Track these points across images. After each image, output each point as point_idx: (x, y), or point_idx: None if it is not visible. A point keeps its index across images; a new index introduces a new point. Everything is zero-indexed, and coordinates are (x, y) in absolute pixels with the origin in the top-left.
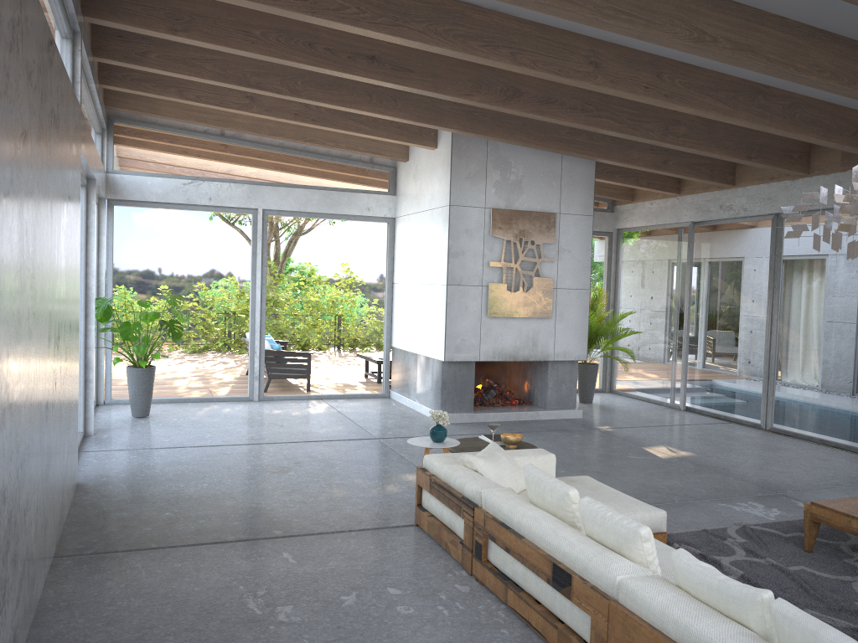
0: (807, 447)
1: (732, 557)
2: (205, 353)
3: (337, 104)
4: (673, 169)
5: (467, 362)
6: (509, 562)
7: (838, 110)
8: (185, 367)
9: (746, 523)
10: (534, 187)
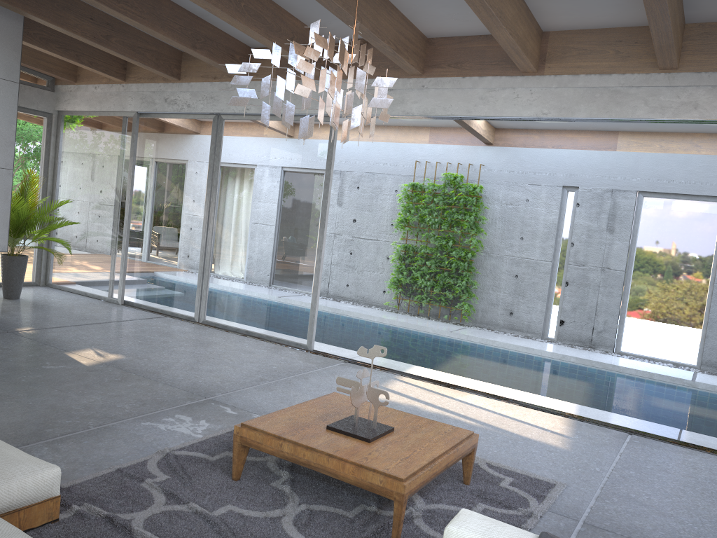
0: (235, 339)
1: (149, 510)
2: None
3: None
4: (116, 47)
5: None
6: None
7: (279, 12)
8: None
9: (171, 448)
10: None
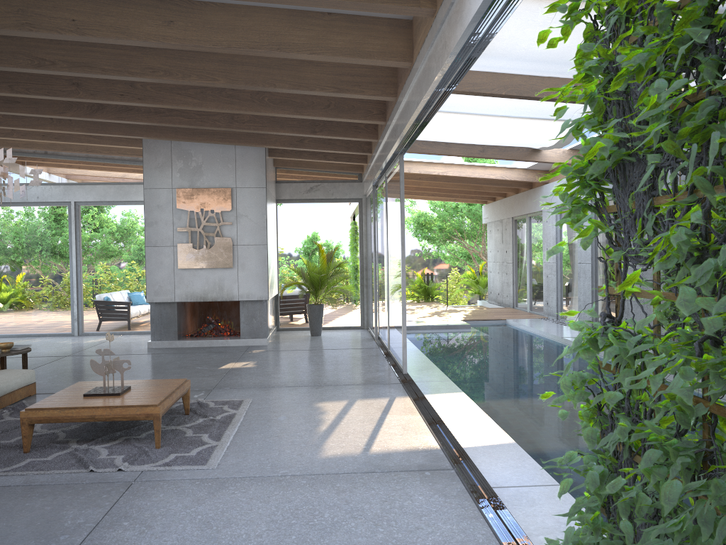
0: (370, 363)
1: (19, 418)
2: (41, 303)
3: (28, 127)
4: (309, 145)
5: (170, 303)
6: None
7: None
8: (28, 312)
9: None
10: (212, 169)
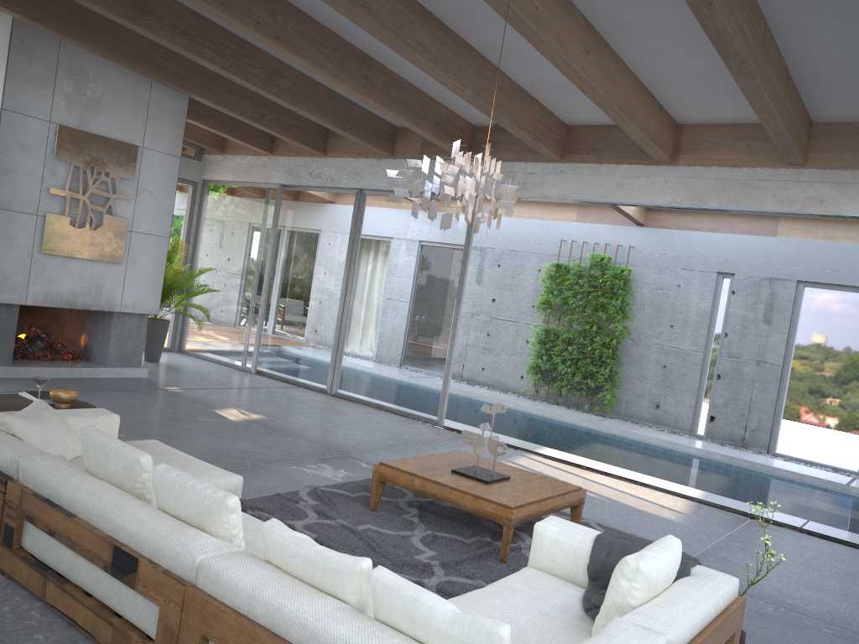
0: (366, 411)
1: (305, 520)
2: None
3: None
4: (270, 125)
5: (8, 305)
6: (52, 548)
7: (426, 99)
8: None
9: (317, 485)
10: (115, 110)
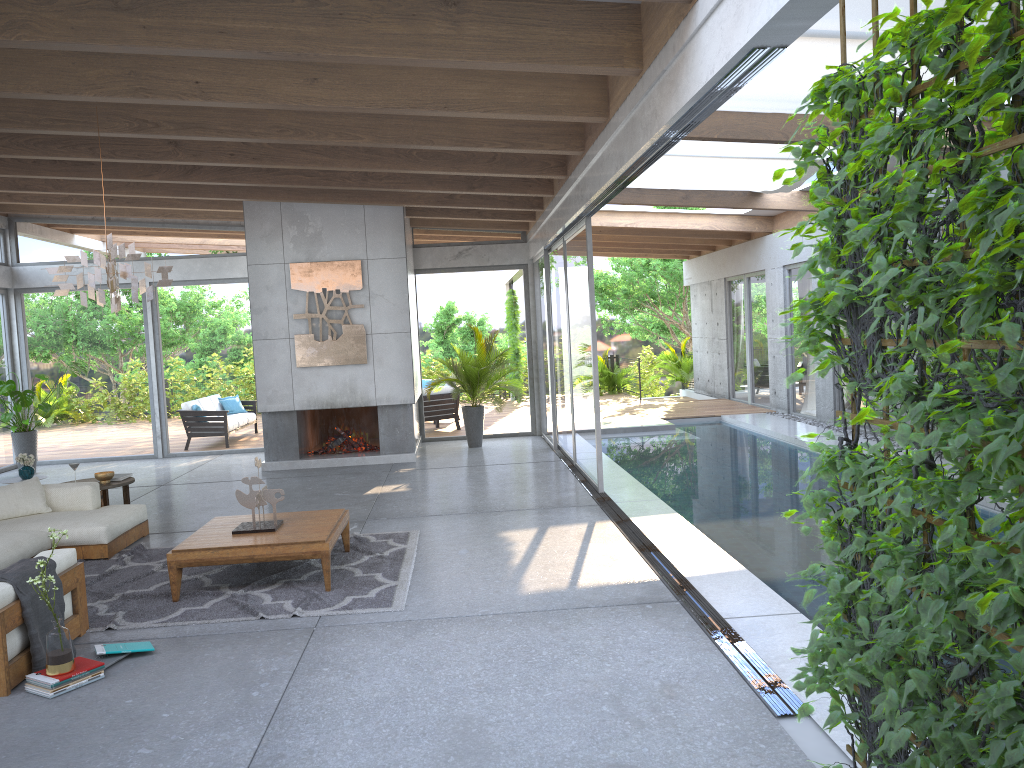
0: (554, 481)
1: (145, 563)
2: (112, 417)
3: (97, 192)
4: (462, 202)
5: (288, 412)
6: None
7: None
8: (96, 430)
9: None
10: (335, 237)
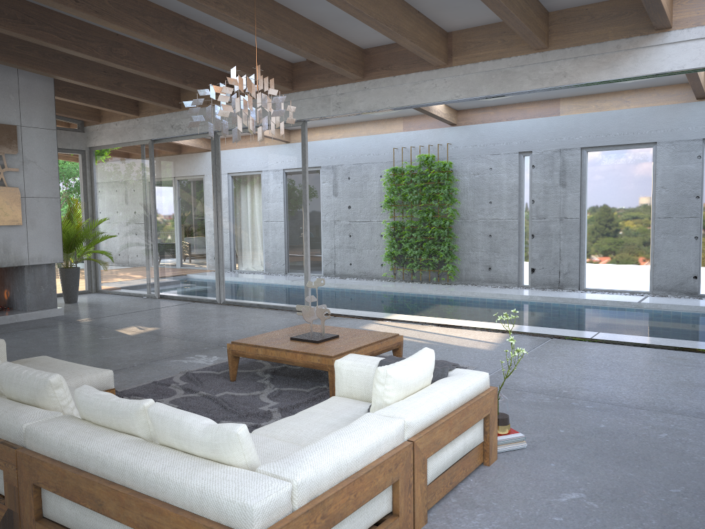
0: (248, 311)
1: (173, 397)
2: None
3: None
4: (126, 91)
5: None
6: None
7: (244, 46)
8: None
9: (190, 370)
10: None
